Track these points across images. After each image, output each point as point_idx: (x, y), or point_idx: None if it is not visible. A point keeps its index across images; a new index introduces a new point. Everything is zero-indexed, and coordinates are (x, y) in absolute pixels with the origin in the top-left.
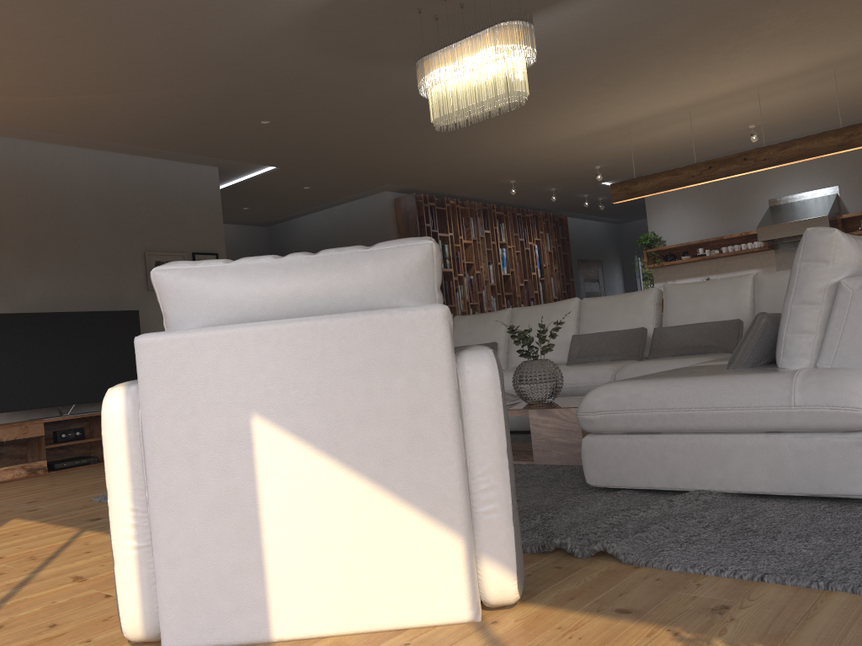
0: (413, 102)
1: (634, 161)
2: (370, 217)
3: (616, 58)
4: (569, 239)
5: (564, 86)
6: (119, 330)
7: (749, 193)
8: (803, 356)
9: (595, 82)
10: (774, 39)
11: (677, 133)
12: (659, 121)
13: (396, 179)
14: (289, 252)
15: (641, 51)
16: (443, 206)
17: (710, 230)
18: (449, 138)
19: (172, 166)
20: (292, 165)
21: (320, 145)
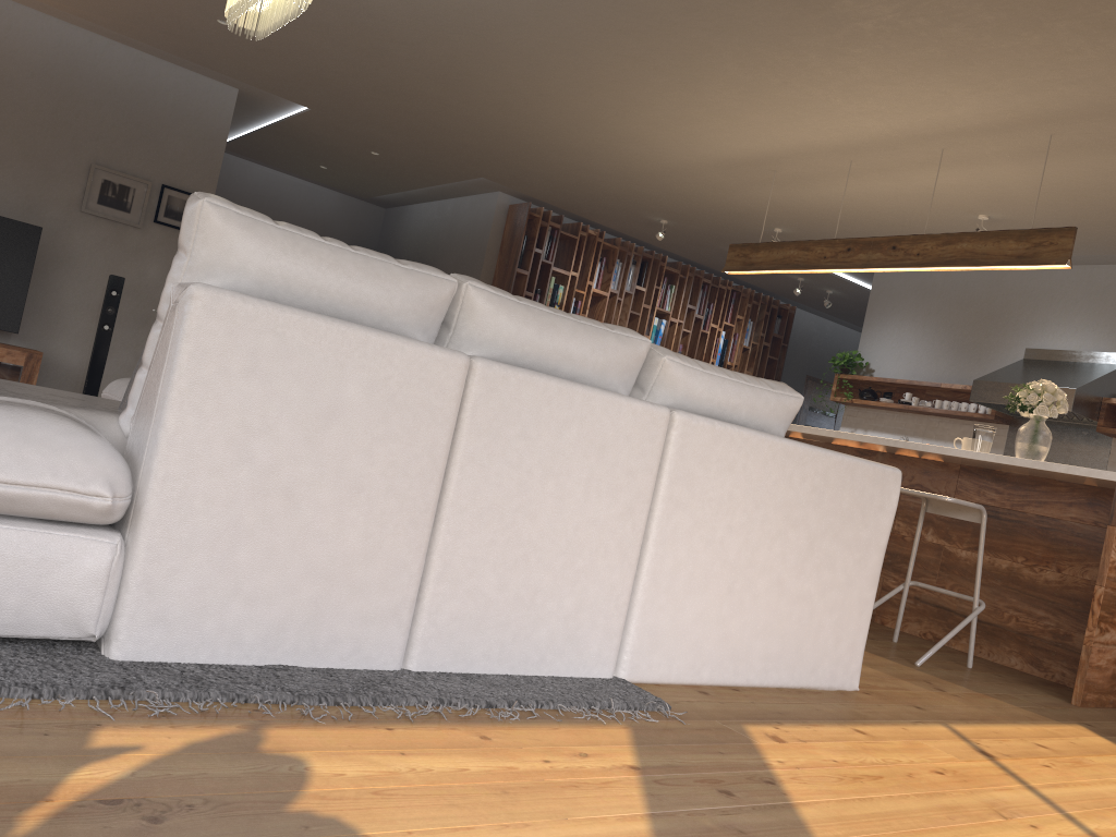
0: (398, 35)
1: (832, 236)
2: (476, 222)
3: (644, 22)
4: (789, 340)
5: (602, 59)
6: (5, 244)
7: (1004, 332)
8: (133, 403)
9: (646, 62)
10: (888, 42)
11: (862, 198)
12: (814, 167)
13: (489, 172)
14: (393, 246)
15: (674, 17)
16: (576, 234)
17: (936, 371)
18: (505, 116)
19: (170, 71)
20: (323, 108)
21: (332, 84)
